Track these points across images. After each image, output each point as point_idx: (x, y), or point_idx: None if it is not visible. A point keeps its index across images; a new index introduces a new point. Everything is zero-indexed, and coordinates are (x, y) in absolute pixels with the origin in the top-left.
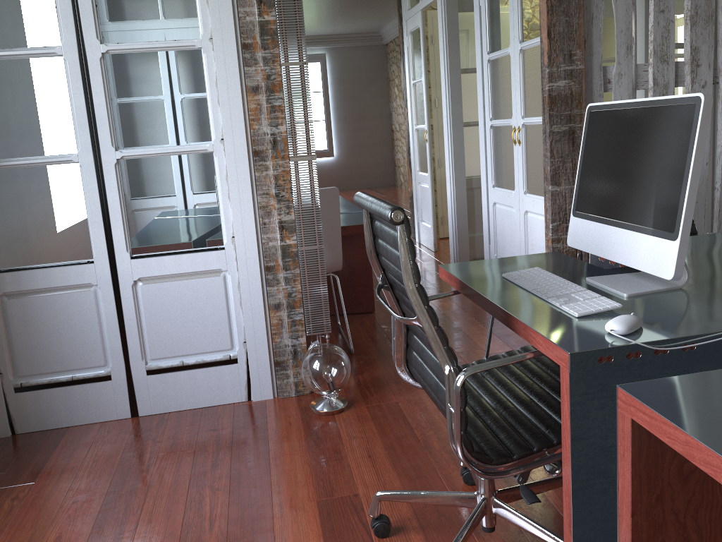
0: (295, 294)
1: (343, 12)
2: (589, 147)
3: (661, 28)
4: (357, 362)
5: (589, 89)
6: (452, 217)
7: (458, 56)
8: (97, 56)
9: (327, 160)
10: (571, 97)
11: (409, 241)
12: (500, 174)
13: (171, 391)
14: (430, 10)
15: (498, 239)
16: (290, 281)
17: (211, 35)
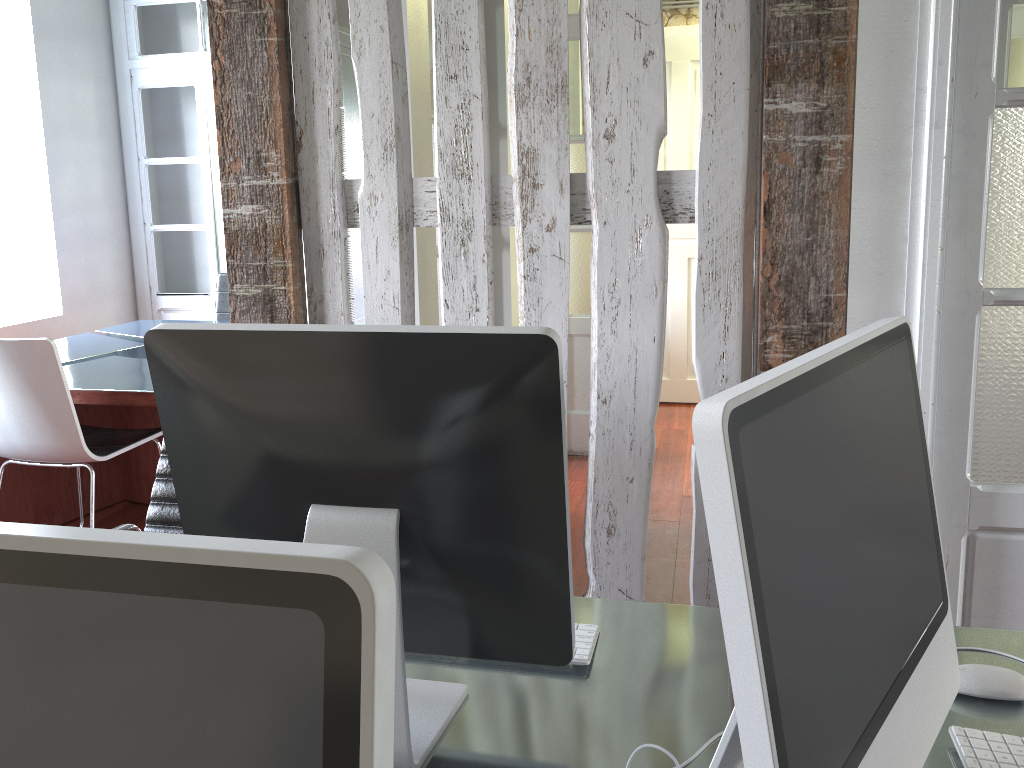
0: None
1: None
2: None
3: (454, 110)
4: None
5: (313, 221)
6: None
7: None
8: None
9: None
10: (265, 235)
11: None
12: None
13: None
14: None
15: None
16: None
17: None
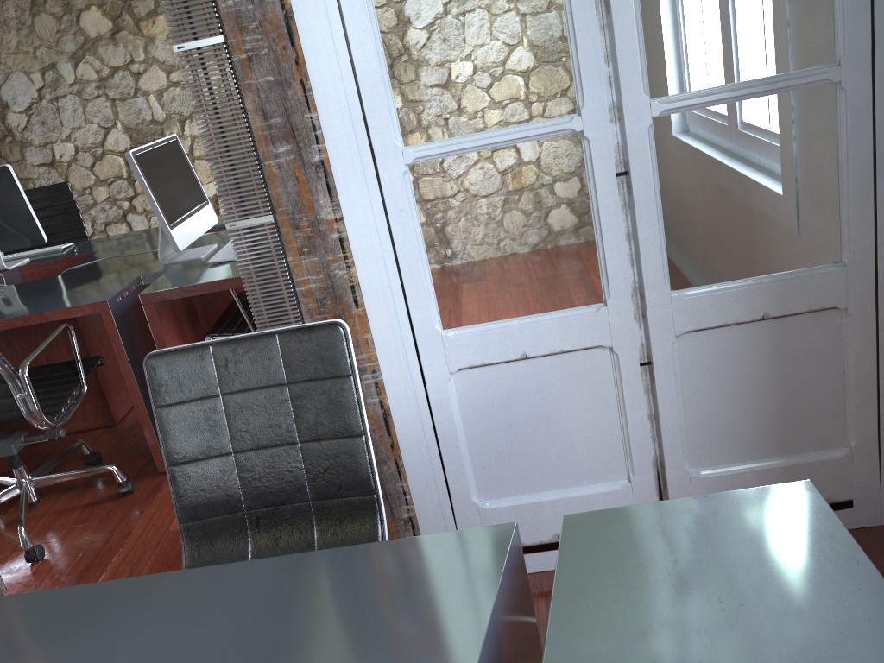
0: None
1: None
2: (150, 179)
3: None
4: None
5: None
6: None
7: None
8: None
9: None
10: None
11: None
12: None
13: None
14: None
15: None
16: None
17: None
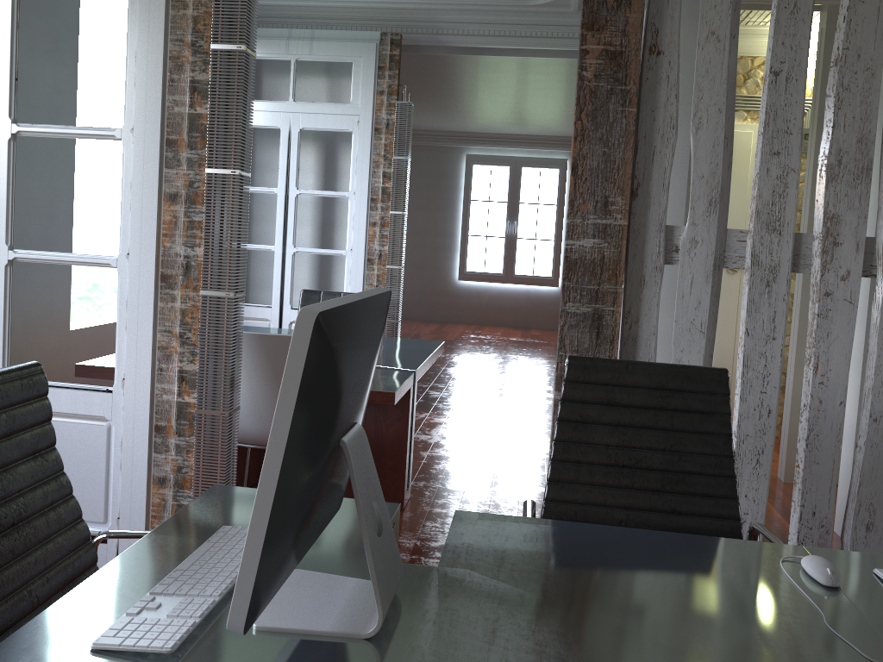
0: (187, 470)
1: None
2: None
3: (773, 179)
4: None
5: (638, 256)
6: None
7: None
8: (6, 137)
9: (550, 290)
10: (601, 264)
11: None
12: None
13: None
14: None
15: None
16: (182, 451)
17: (134, 125)
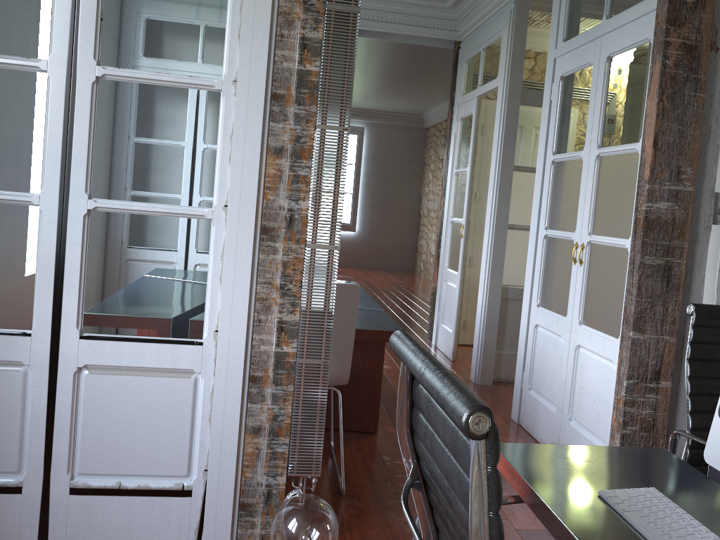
0: (283, 418)
1: (389, 89)
2: None
3: None
4: (346, 509)
5: (694, 217)
6: (480, 327)
7: (513, 151)
8: (90, 80)
9: (348, 234)
10: (673, 224)
11: (493, 474)
12: (549, 293)
13: (97, 520)
14: (485, 99)
15: (535, 368)
16: (278, 399)
17: (236, 77)
